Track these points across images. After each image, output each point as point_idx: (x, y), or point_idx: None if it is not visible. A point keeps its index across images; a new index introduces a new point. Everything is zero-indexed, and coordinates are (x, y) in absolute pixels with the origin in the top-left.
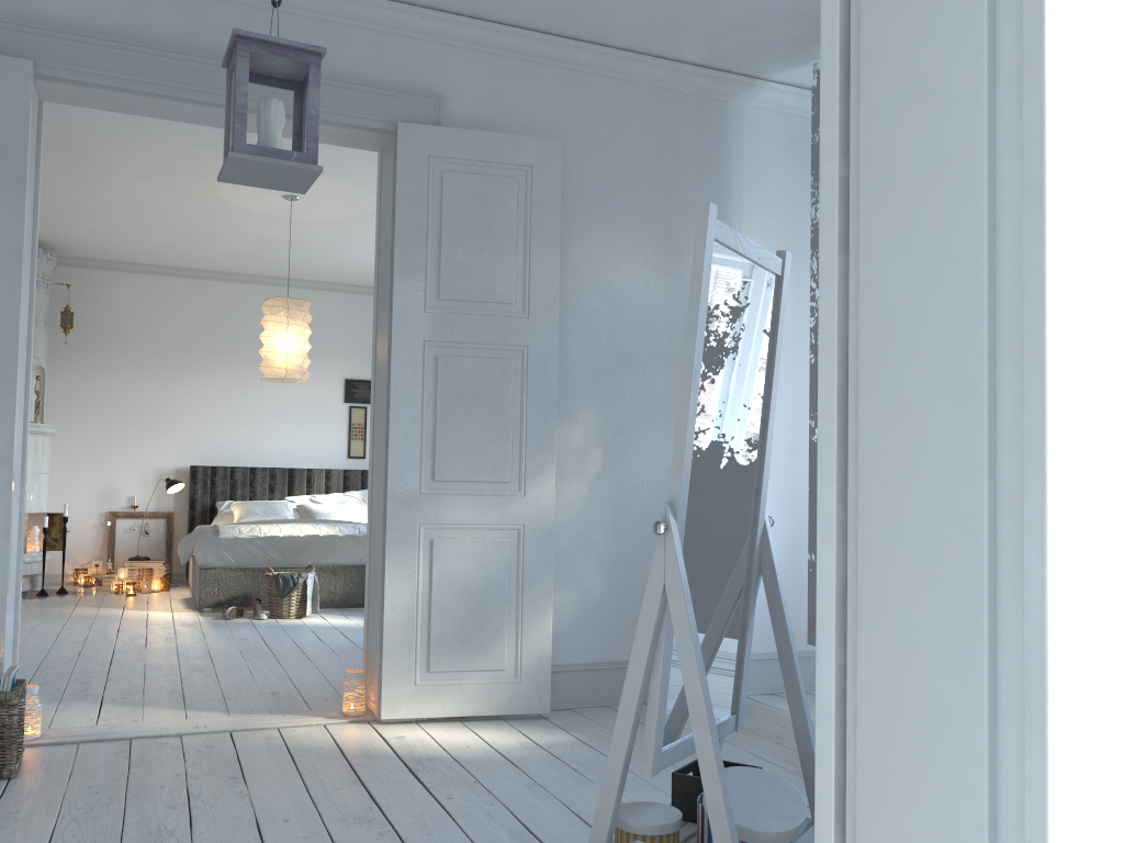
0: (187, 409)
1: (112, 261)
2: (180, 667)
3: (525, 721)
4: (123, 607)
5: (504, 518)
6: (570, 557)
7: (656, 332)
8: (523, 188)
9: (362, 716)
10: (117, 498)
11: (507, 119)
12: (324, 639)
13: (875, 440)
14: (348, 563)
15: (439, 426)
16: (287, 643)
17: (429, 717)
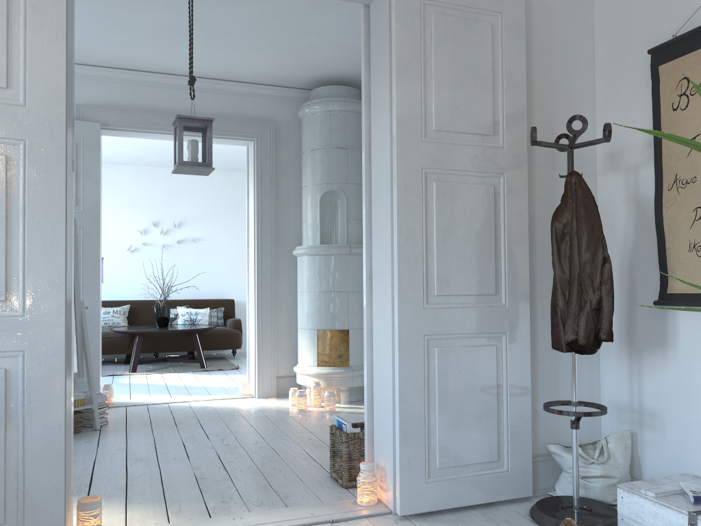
0: None
1: None
2: None
3: None
4: None
5: None
6: None
7: None
8: None
9: None
10: None
11: None
12: None
13: (100, 288)
14: None
15: None
16: None
17: None
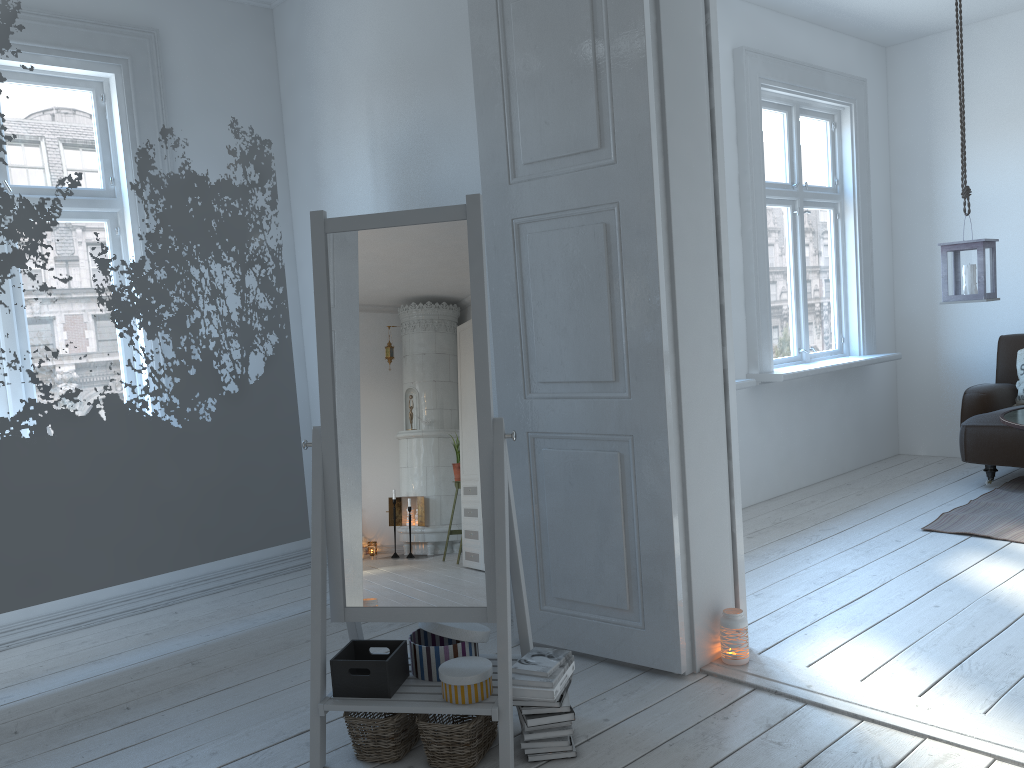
0: None
1: None
2: None
3: None
4: None
5: None
6: None
7: None
8: None
9: None
10: None
11: None
12: None
13: (686, 360)
14: None
15: None
16: None
17: None
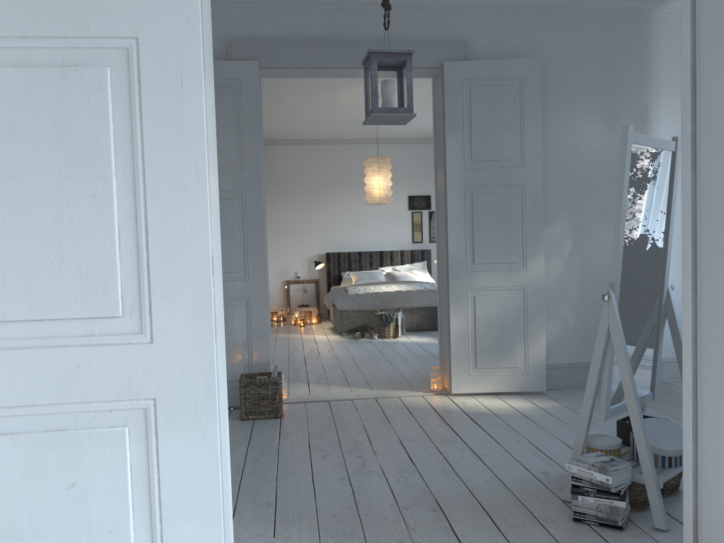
0: (321, 221)
1: (276, 140)
2: (340, 365)
3: (531, 395)
4: (300, 333)
5: (514, 283)
6: (554, 303)
7: (604, 166)
8: (517, 90)
9: (441, 391)
10: (289, 273)
11: (506, 48)
12: (411, 350)
13: (708, 263)
14: (419, 306)
15: (475, 233)
16: (391, 352)
17: (477, 392)
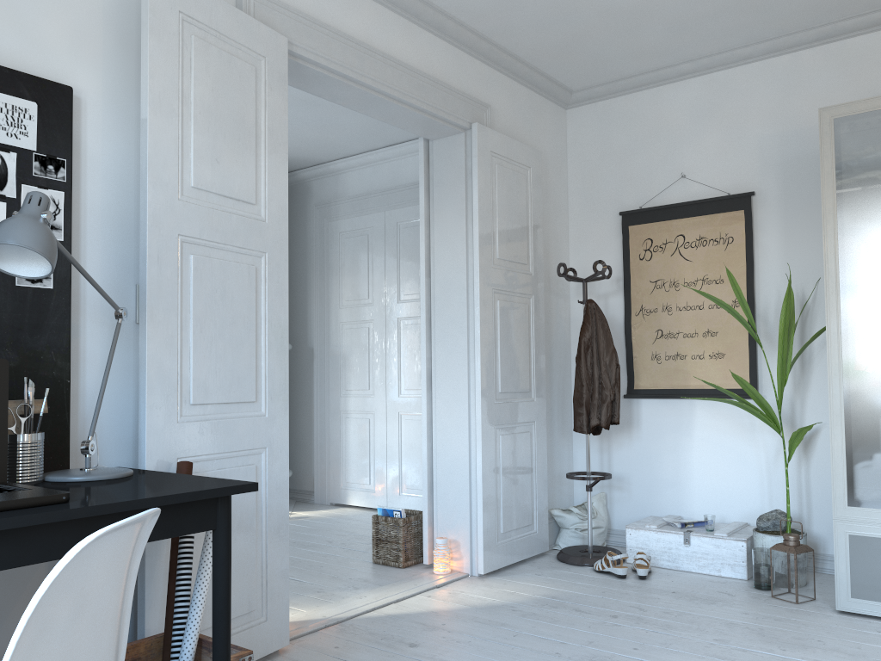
0: None
1: None
2: (634, 659)
3: None
4: None
5: None
6: None
7: None
8: None
9: None
10: None
11: None
12: None
13: None
14: None
15: None
16: None
17: None
